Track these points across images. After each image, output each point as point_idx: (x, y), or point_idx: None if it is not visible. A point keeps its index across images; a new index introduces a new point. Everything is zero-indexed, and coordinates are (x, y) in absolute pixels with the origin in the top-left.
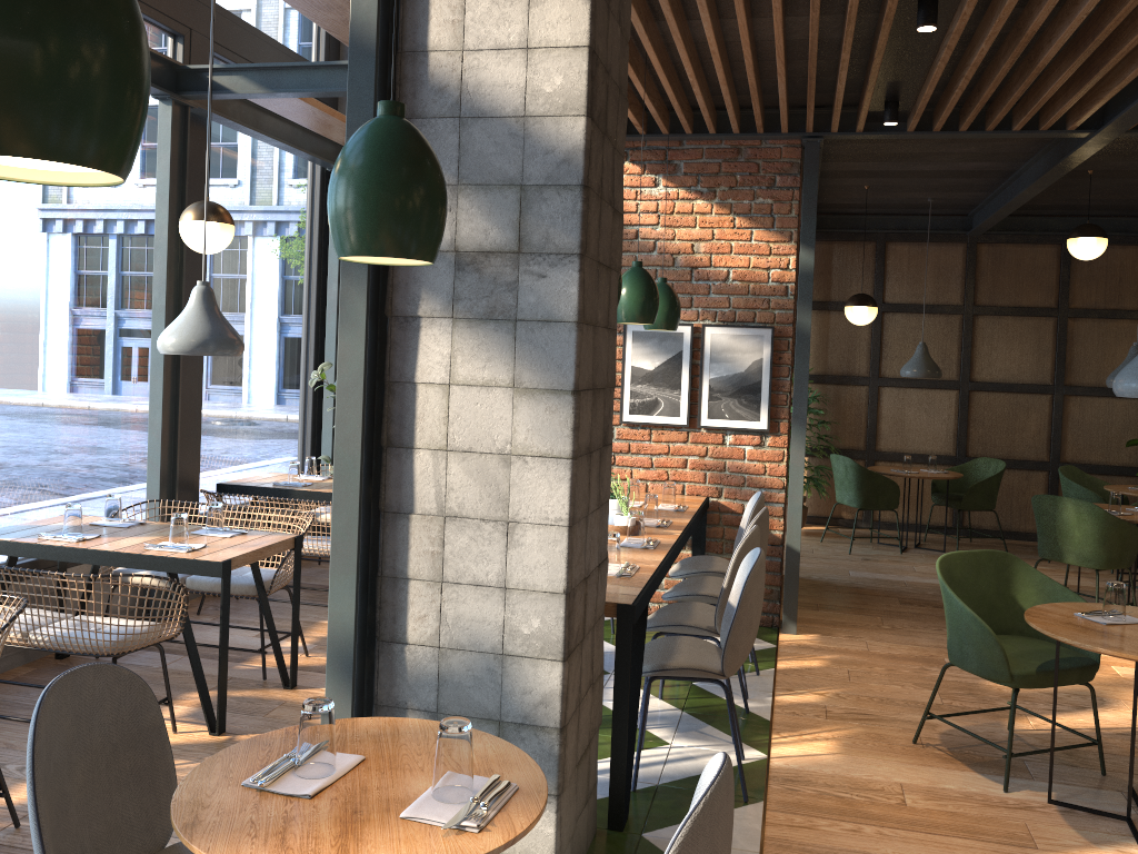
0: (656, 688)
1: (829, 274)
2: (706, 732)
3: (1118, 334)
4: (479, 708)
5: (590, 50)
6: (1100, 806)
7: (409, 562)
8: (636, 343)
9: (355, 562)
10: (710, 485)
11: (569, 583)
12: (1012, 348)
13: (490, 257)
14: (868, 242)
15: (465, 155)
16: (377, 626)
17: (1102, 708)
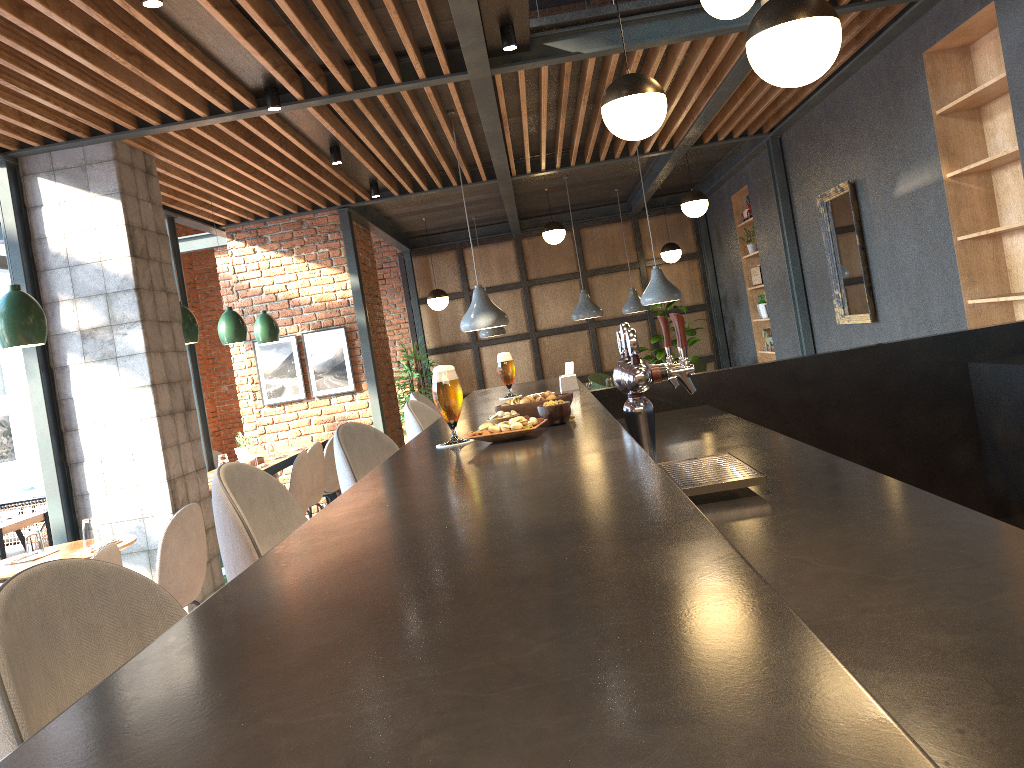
0: None
1: (430, 277)
2: None
3: (619, 281)
4: (137, 547)
5: (126, 225)
6: None
7: (88, 485)
8: (263, 353)
9: (58, 490)
10: (328, 432)
11: (168, 475)
12: (558, 304)
13: (98, 330)
14: (451, 251)
15: (75, 284)
16: (78, 521)
17: None
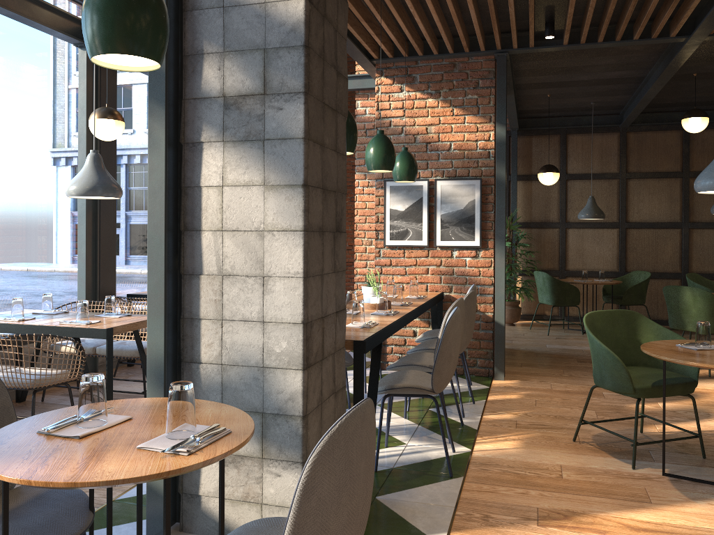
0: (403, 412)
1: (530, 157)
2: (432, 437)
3: None
4: (249, 405)
5: None
6: (699, 477)
7: (200, 307)
8: (392, 193)
9: (163, 307)
10: (444, 284)
11: (305, 316)
12: (653, 199)
13: (246, 99)
14: (555, 135)
15: (227, 31)
16: (181, 352)
17: (708, 419)
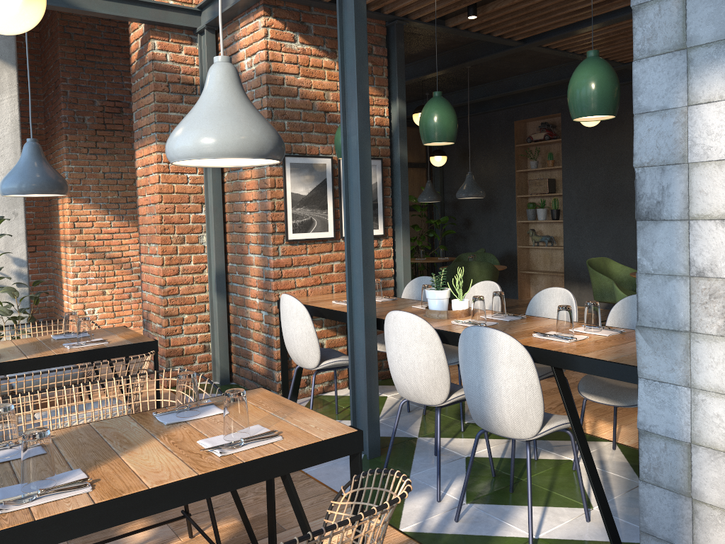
0: (464, 434)
1: None
2: (558, 444)
3: None
4: None
5: None
6: None
7: None
8: (293, 173)
9: None
10: None
11: None
12: None
13: None
14: None
15: None
16: None
17: None
